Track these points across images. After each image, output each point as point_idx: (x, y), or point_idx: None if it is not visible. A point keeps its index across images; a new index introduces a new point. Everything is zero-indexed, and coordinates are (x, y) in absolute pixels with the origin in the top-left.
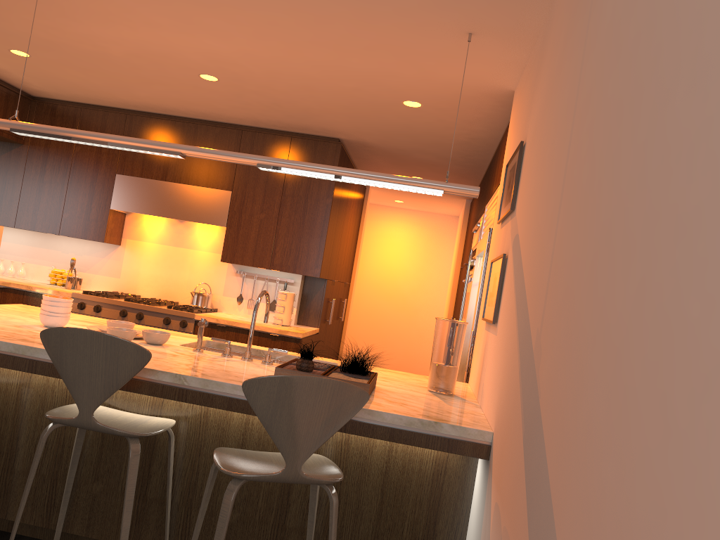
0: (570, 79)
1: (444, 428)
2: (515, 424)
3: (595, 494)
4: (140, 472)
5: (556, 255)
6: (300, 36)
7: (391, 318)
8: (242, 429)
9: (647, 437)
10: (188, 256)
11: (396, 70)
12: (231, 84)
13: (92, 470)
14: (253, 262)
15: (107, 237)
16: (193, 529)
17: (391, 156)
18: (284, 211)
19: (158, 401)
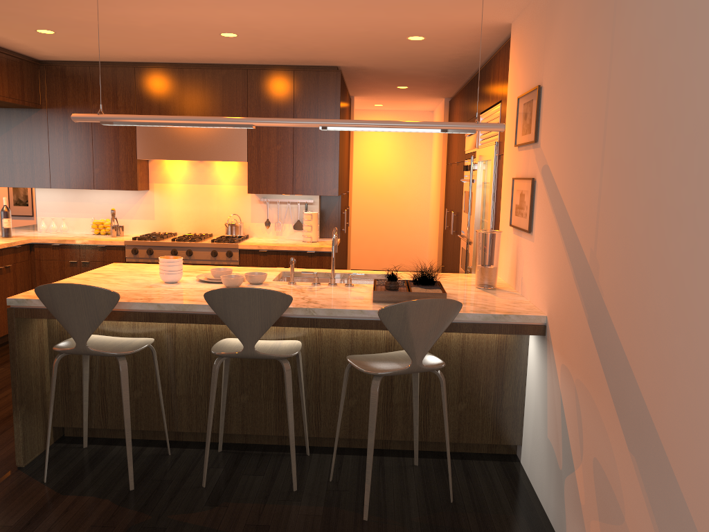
0: (597, 62)
1: (511, 318)
2: (576, 312)
3: (669, 356)
4: (276, 382)
5: (604, 199)
6: (330, 2)
7: (383, 214)
8: (349, 339)
9: (706, 326)
10: (213, 192)
11: (409, 18)
12: (249, 38)
13: (238, 386)
14: (277, 190)
15: (139, 185)
16: (323, 416)
17: (383, 74)
18: (297, 140)
19: (280, 328)
